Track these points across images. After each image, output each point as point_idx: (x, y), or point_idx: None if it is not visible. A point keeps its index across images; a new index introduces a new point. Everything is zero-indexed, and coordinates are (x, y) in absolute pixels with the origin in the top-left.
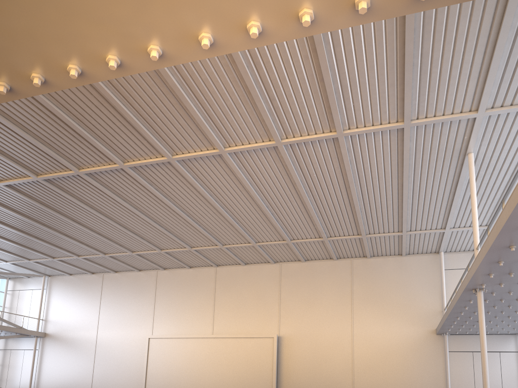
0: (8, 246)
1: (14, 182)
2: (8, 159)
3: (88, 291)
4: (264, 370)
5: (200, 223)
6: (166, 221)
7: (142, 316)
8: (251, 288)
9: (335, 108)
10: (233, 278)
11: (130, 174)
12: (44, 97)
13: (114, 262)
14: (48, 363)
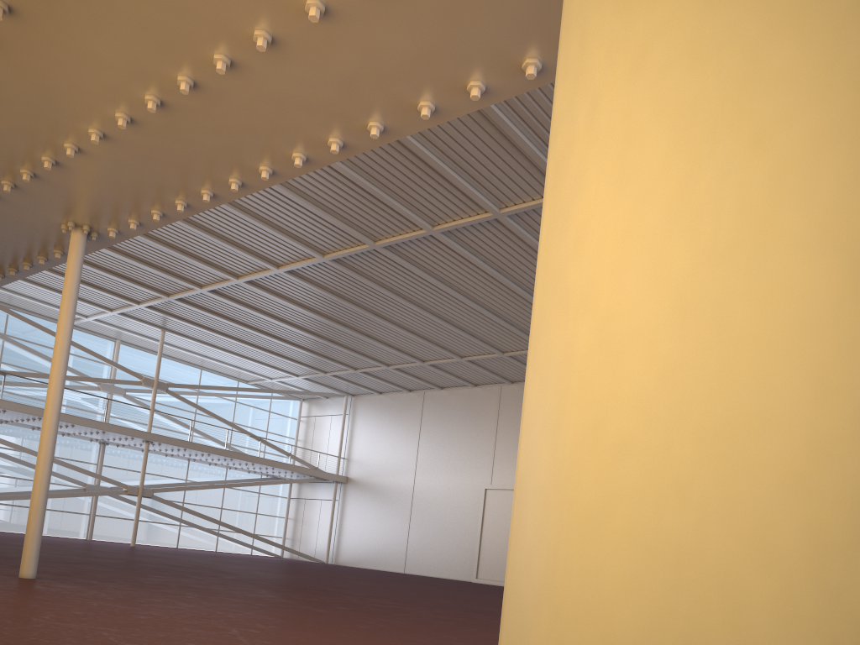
0: (298, 354)
1: (296, 267)
2: (286, 237)
3: (404, 418)
4: None
5: None
6: (504, 308)
7: (477, 456)
8: None
9: None
10: None
11: (443, 242)
12: None
13: (437, 374)
14: (351, 520)
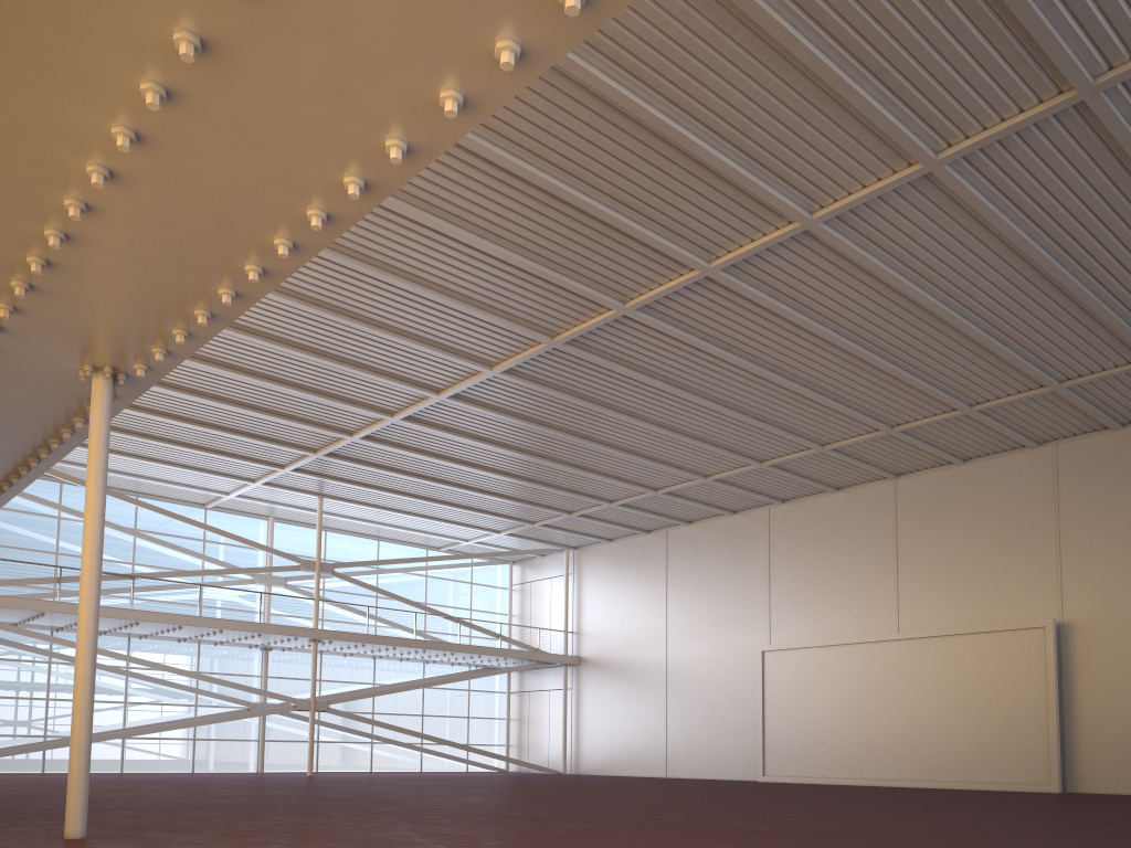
0: (492, 503)
1: (460, 388)
2: (438, 351)
3: (643, 569)
4: (1025, 707)
5: (821, 388)
6: (748, 400)
7: (747, 607)
8: (981, 516)
9: (1045, 34)
10: (938, 497)
11: (643, 322)
12: (453, 226)
13: (678, 504)
14: (590, 713)
